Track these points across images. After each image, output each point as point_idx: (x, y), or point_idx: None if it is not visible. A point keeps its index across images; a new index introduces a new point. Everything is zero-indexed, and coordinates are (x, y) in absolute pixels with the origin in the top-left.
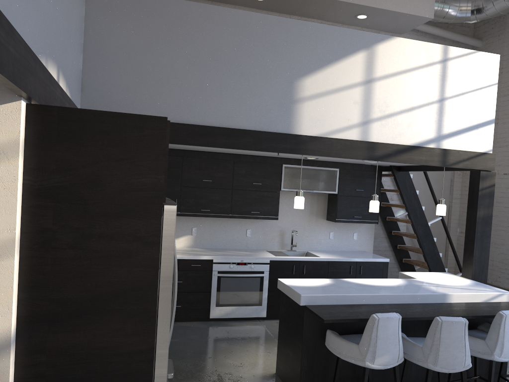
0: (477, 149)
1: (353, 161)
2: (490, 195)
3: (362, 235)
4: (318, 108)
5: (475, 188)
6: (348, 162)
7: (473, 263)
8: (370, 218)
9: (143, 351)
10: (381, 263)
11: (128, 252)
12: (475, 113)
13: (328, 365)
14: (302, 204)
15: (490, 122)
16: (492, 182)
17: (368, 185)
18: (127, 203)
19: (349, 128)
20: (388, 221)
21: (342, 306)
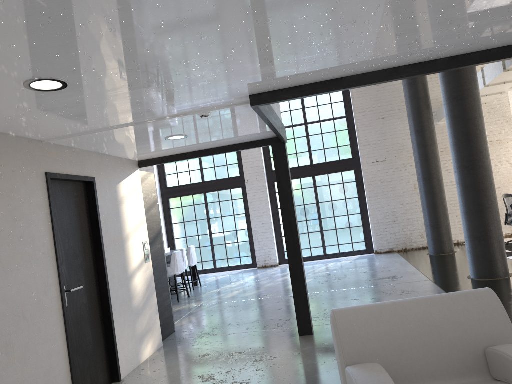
0: None
1: None
2: None
3: None
4: None
5: None
6: None
7: None
8: None
9: (163, 255)
10: None
11: (155, 220)
12: None
13: None
14: None
15: None
16: None
17: None
18: (152, 203)
19: None
20: None
21: None
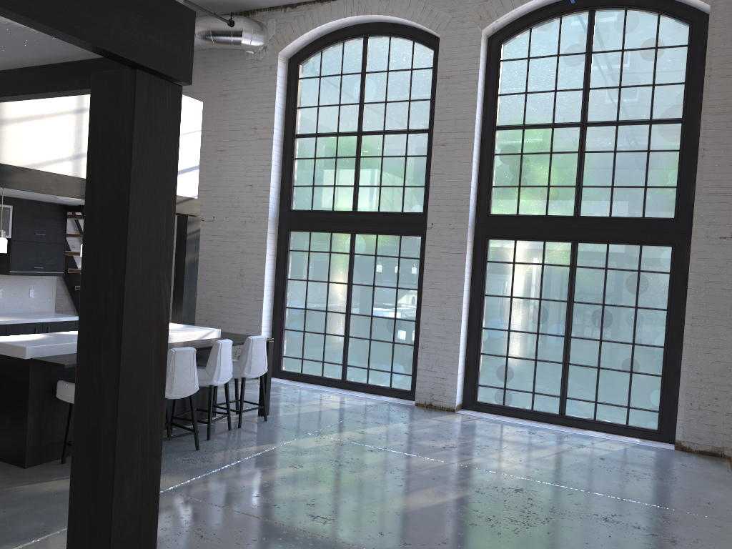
0: (185, 194)
1: (36, 198)
2: (197, 240)
3: (41, 292)
4: (24, 134)
5: (184, 232)
6: (26, 198)
7: (183, 307)
8: (54, 269)
9: None
10: (73, 323)
11: None
12: (183, 158)
13: (57, 420)
14: (6, 247)
15: (196, 167)
16: (198, 227)
17: (51, 228)
18: None
19: (60, 161)
20: (71, 273)
21: (72, 354)
